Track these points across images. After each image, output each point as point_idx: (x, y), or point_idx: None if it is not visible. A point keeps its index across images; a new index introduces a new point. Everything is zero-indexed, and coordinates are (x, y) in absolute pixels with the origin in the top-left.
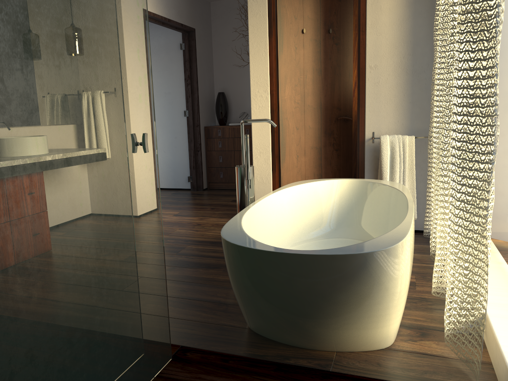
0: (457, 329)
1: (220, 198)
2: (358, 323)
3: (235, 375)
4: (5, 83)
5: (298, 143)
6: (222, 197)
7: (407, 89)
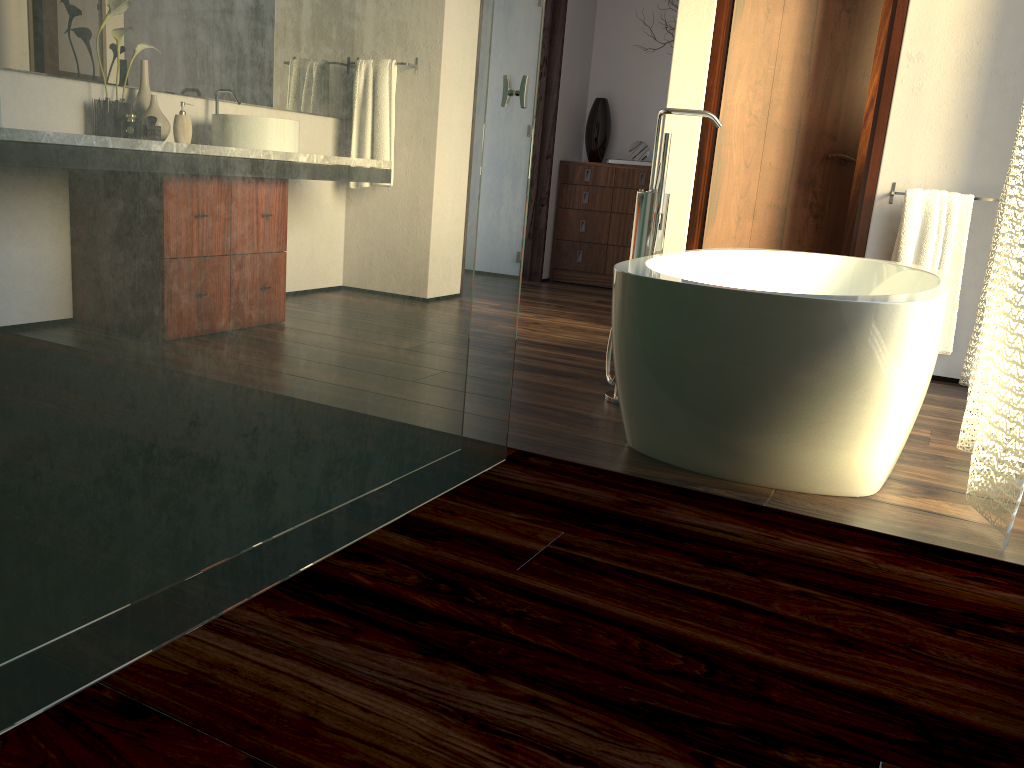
0: (990, 471)
1: (574, 296)
2: (822, 435)
3: (608, 489)
4: None
5: (745, 193)
6: (578, 295)
7: (975, 106)
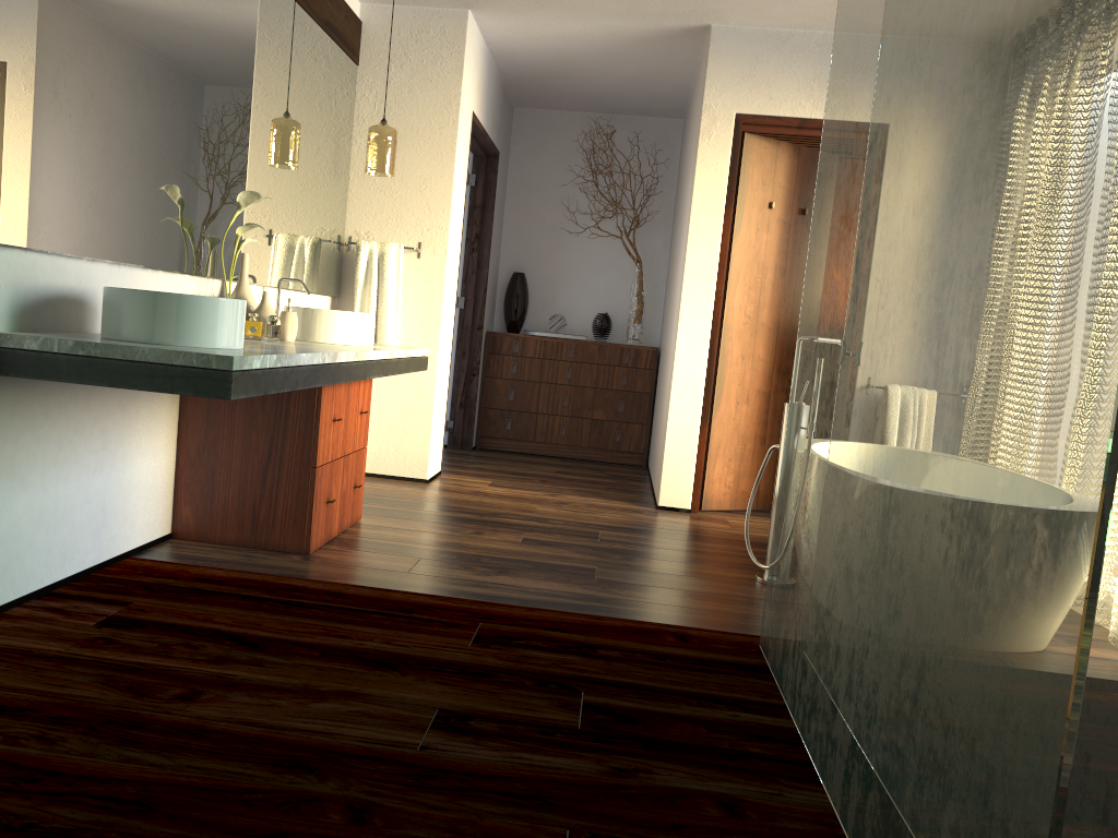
0: None
1: (528, 466)
2: None
3: None
4: None
5: (741, 381)
6: (530, 465)
7: None
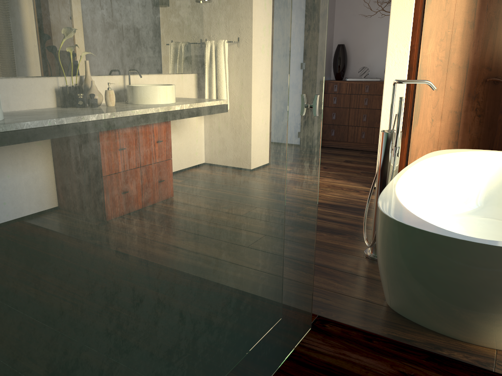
0: None
1: (331, 157)
2: None
3: (383, 358)
4: (211, 39)
5: (435, 105)
6: (334, 156)
7: None
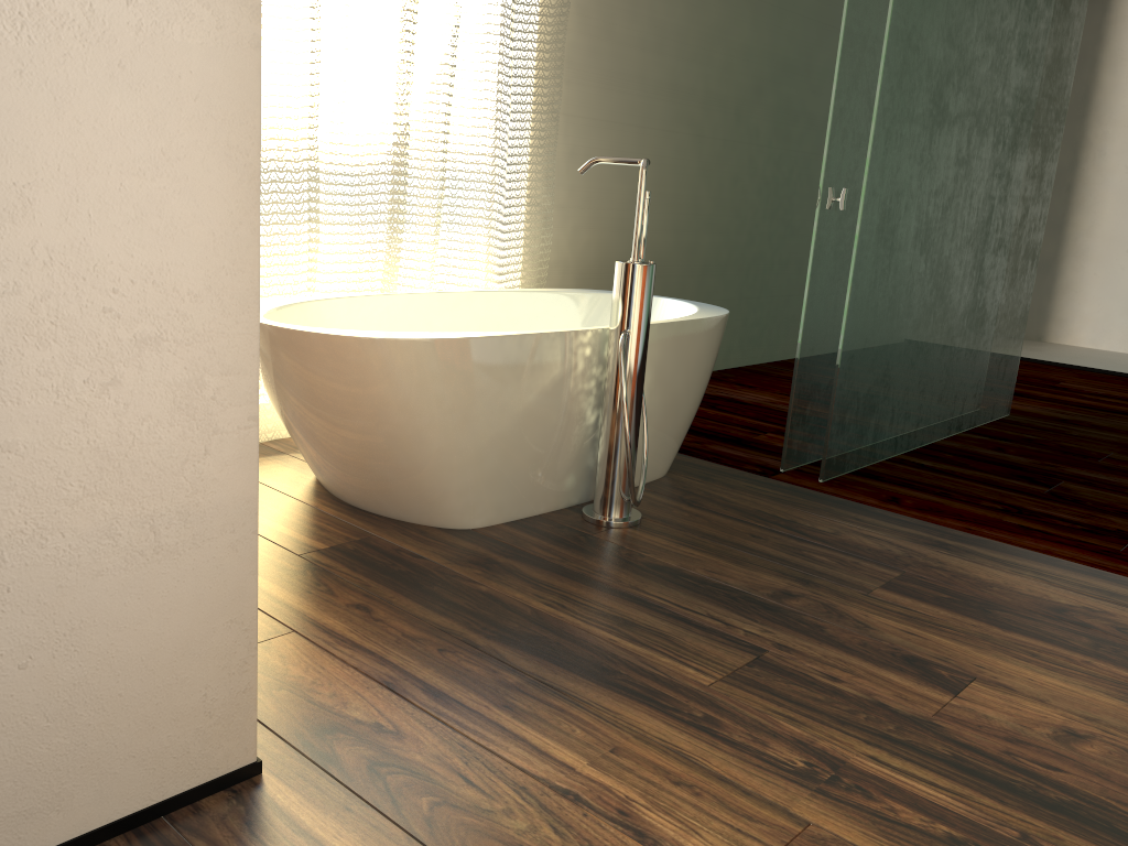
0: None
1: None
2: None
3: (710, 450)
4: None
5: None
6: None
7: None
